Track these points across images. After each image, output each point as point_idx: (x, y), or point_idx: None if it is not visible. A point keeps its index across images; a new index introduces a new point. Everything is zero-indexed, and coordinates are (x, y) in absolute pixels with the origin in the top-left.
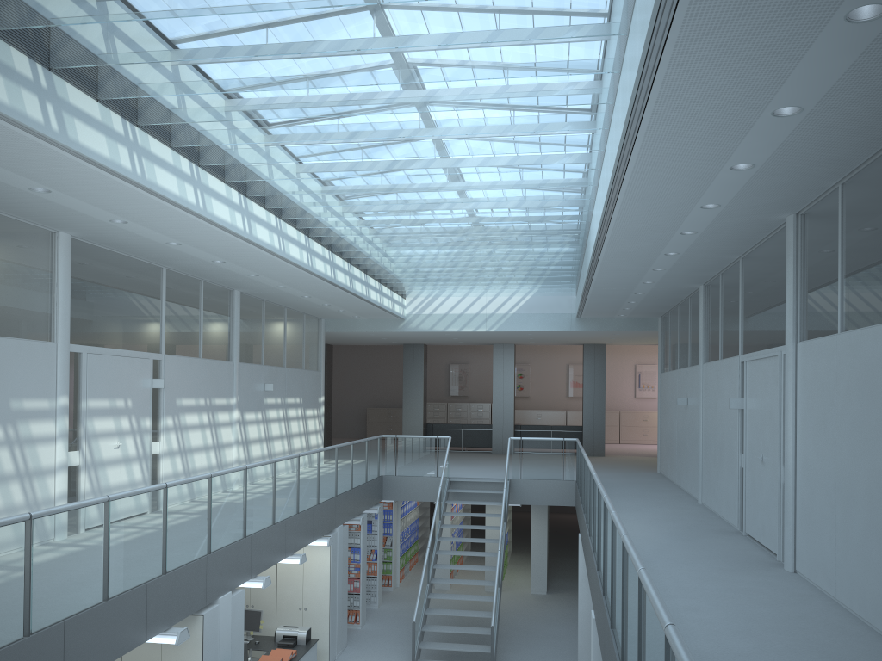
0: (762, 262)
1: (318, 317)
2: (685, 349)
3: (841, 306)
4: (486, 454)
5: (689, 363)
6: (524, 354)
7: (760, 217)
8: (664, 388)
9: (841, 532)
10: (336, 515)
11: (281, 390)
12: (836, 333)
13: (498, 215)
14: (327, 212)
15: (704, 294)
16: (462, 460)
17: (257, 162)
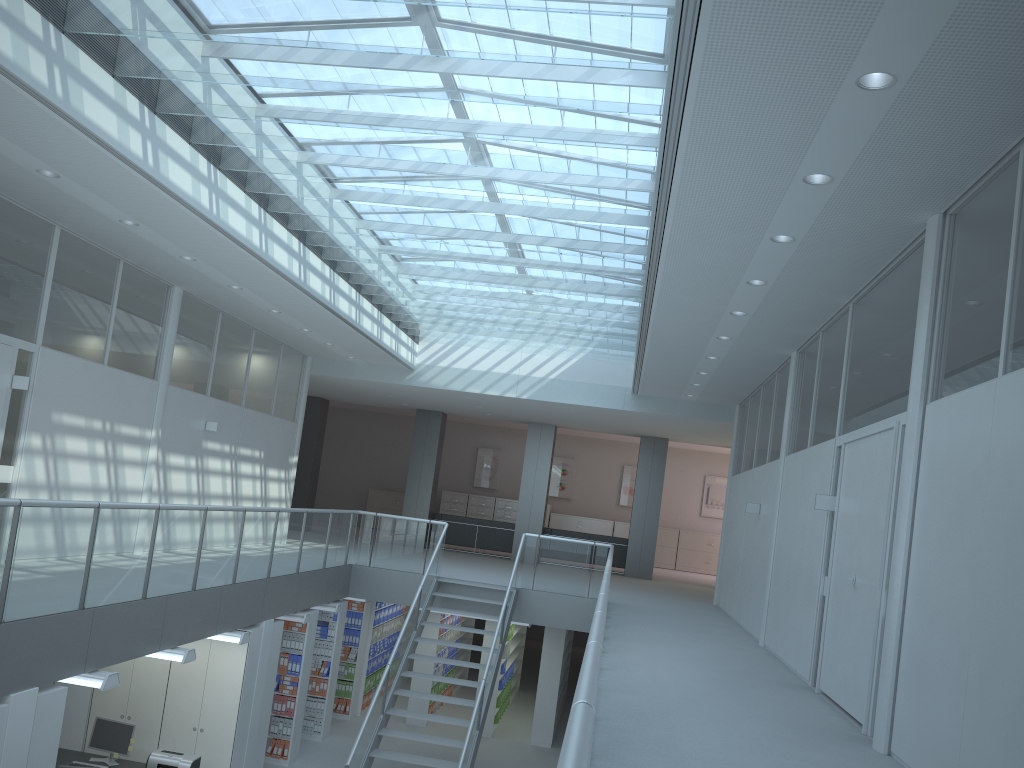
0: (883, 300)
1: (302, 352)
2: (764, 442)
3: (1007, 335)
4: (502, 560)
5: (767, 459)
6: (570, 445)
7: (889, 215)
8: (733, 495)
9: (974, 696)
10: (264, 604)
11: (232, 435)
12: (995, 378)
13: (524, 205)
14: (284, 166)
15: (796, 364)
16: (468, 561)
17: (149, 35)
